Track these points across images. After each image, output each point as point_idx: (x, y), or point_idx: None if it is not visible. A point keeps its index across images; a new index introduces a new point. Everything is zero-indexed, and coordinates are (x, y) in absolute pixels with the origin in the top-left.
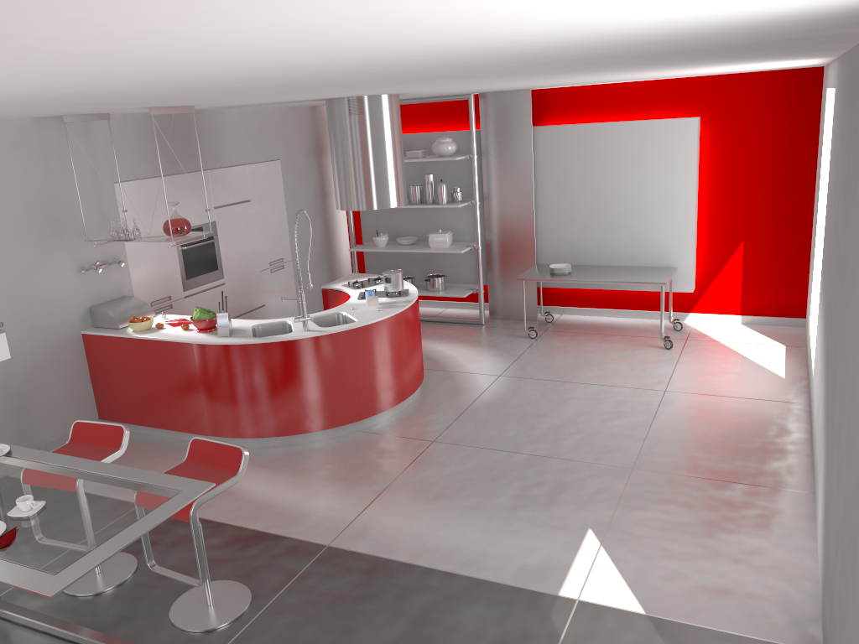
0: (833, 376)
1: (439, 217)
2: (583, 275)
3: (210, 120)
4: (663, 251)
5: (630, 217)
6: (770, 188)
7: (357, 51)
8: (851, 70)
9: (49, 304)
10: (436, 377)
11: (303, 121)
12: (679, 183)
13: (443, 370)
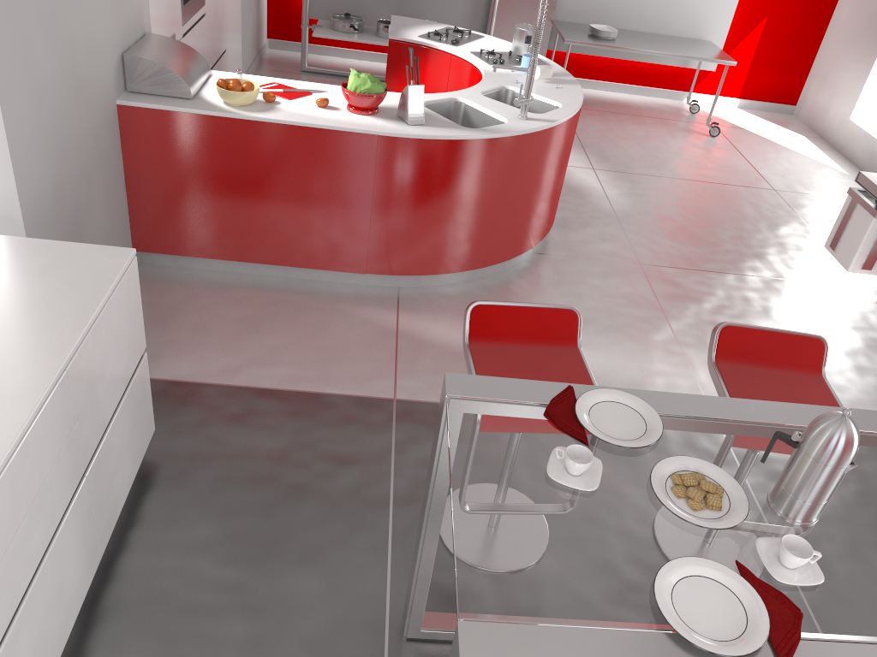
0: None
1: None
2: (634, 43)
3: None
4: (699, 20)
5: None
6: None
7: None
8: None
9: (89, 49)
10: None
11: None
12: None
13: None
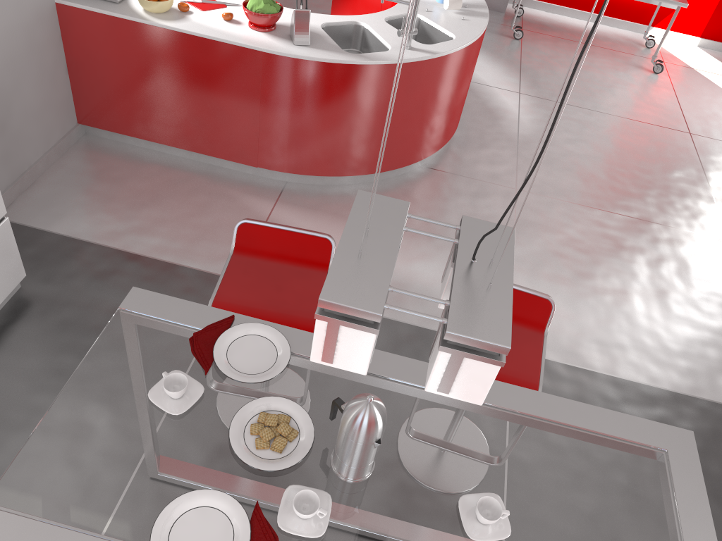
0: None
1: None
2: None
3: None
4: None
5: None
6: None
7: None
8: None
9: None
10: None
11: None
12: None
13: None
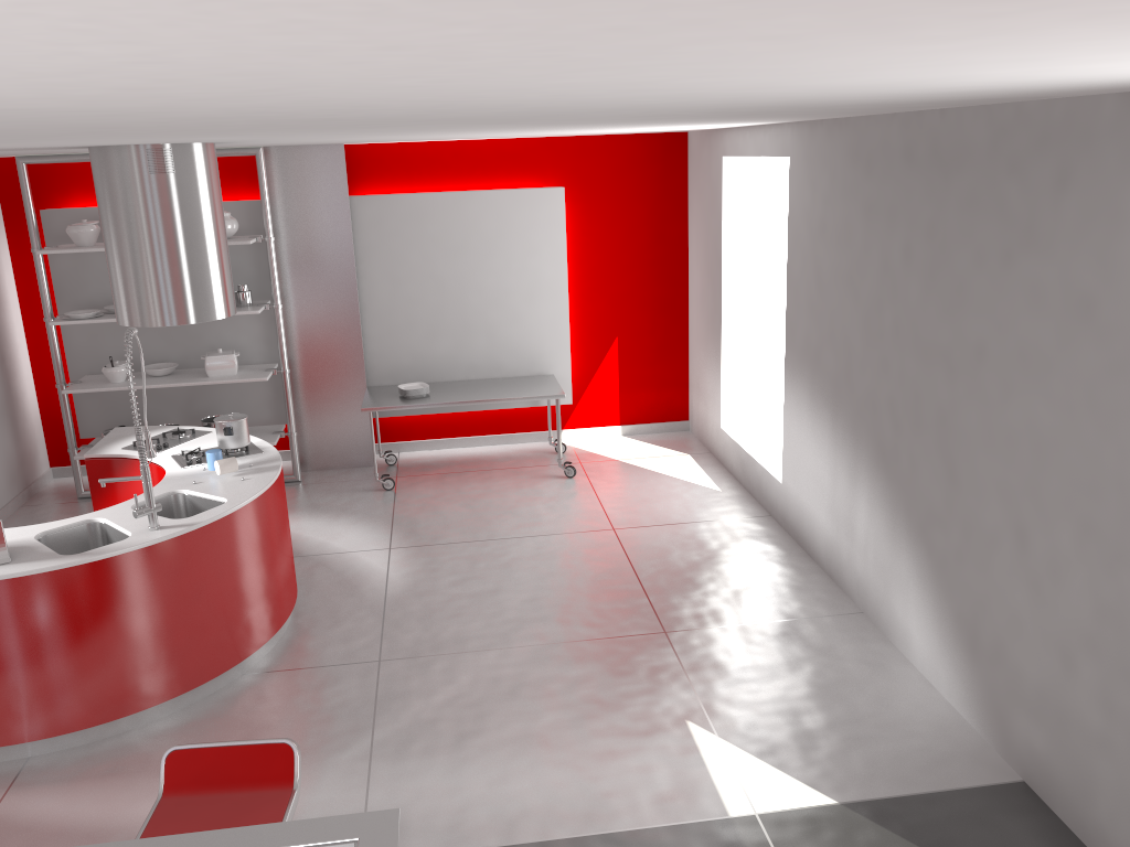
0: (942, 475)
1: (207, 330)
2: (450, 395)
3: None
4: (533, 355)
5: (490, 315)
6: (642, 271)
7: (893, 74)
8: (903, 136)
9: None
10: (298, 568)
11: None
12: (547, 269)
13: (298, 555)
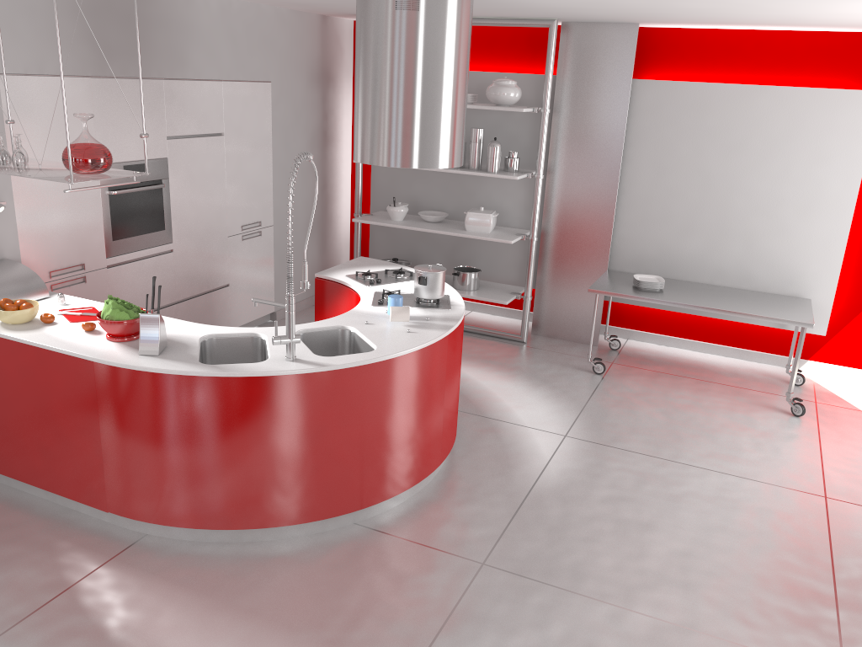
0: None
1: (479, 190)
2: (683, 296)
3: (174, 4)
4: (792, 274)
5: (753, 222)
6: None
7: None
8: None
9: None
10: (471, 427)
11: (308, 33)
12: (834, 182)
13: (479, 414)
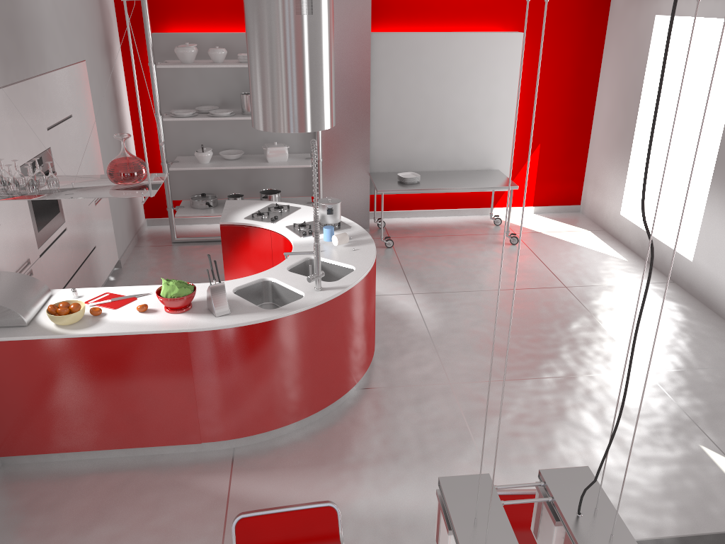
0: None
1: None
2: (435, 183)
3: (30, 4)
4: (485, 155)
5: (459, 125)
6: (564, 97)
7: None
8: None
9: None
10: None
11: (94, 10)
12: (503, 93)
13: None
